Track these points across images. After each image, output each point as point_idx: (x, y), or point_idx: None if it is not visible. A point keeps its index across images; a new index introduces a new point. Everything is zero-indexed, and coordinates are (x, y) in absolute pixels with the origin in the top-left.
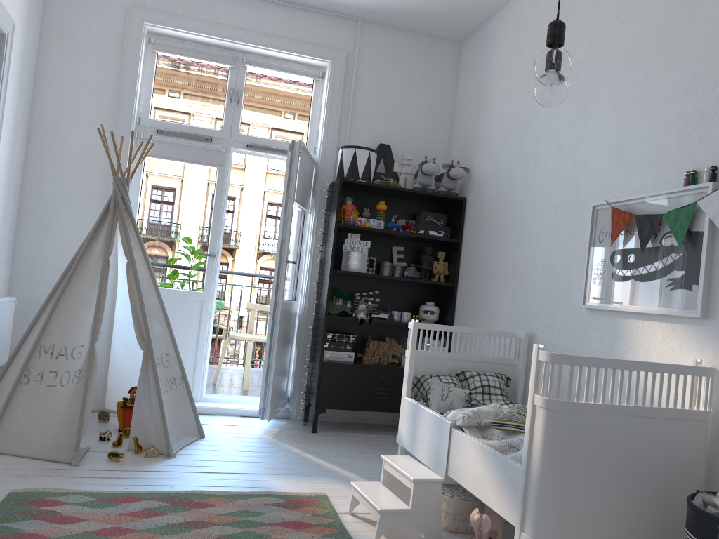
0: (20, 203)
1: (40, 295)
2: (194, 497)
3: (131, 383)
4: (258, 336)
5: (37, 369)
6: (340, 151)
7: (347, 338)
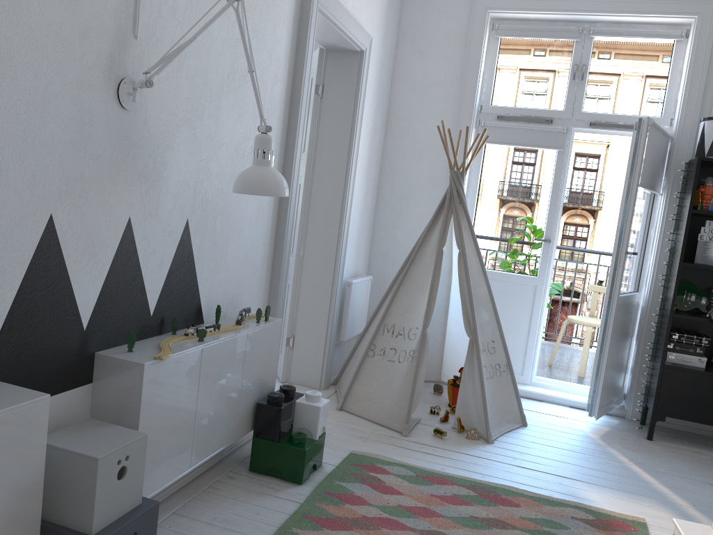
0: (377, 193)
1: (391, 273)
2: (501, 493)
3: (463, 361)
4: (599, 321)
5: (380, 345)
6: (702, 124)
7: (697, 341)
